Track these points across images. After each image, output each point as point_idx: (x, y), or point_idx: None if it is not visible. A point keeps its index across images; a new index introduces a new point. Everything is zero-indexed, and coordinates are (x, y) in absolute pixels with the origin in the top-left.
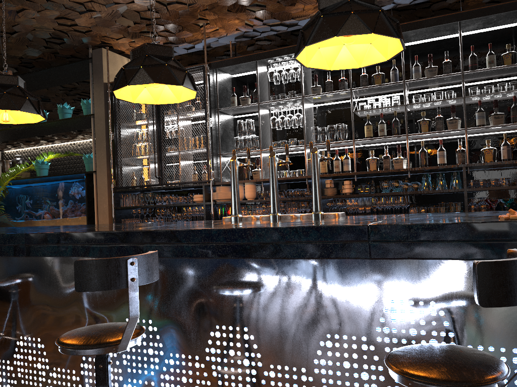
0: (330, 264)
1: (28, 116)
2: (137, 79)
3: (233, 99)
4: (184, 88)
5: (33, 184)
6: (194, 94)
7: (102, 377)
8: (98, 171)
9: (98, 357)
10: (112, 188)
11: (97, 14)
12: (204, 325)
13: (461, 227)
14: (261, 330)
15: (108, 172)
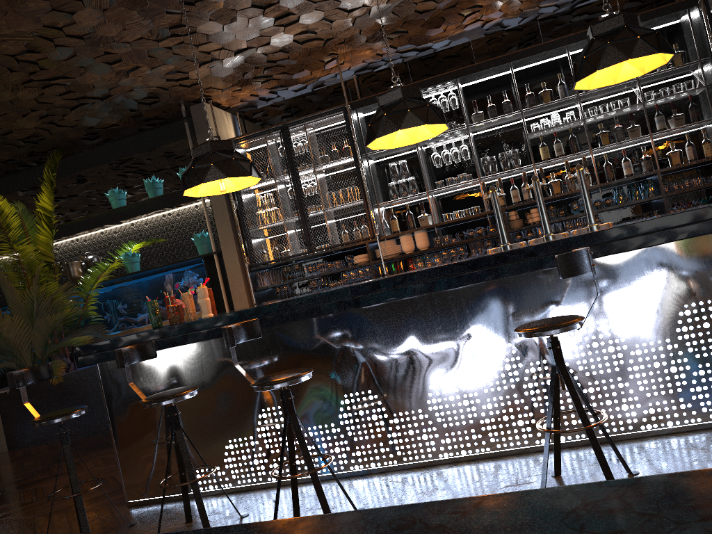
0: (677, 246)
1: (229, 184)
2: (407, 123)
3: None
4: (419, 128)
5: (128, 283)
6: (435, 132)
7: (559, 356)
8: (223, 250)
9: (552, 341)
10: (247, 267)
11: (217, 62)
12: None
13: None
14: (621, 318)
15: (237, 249)
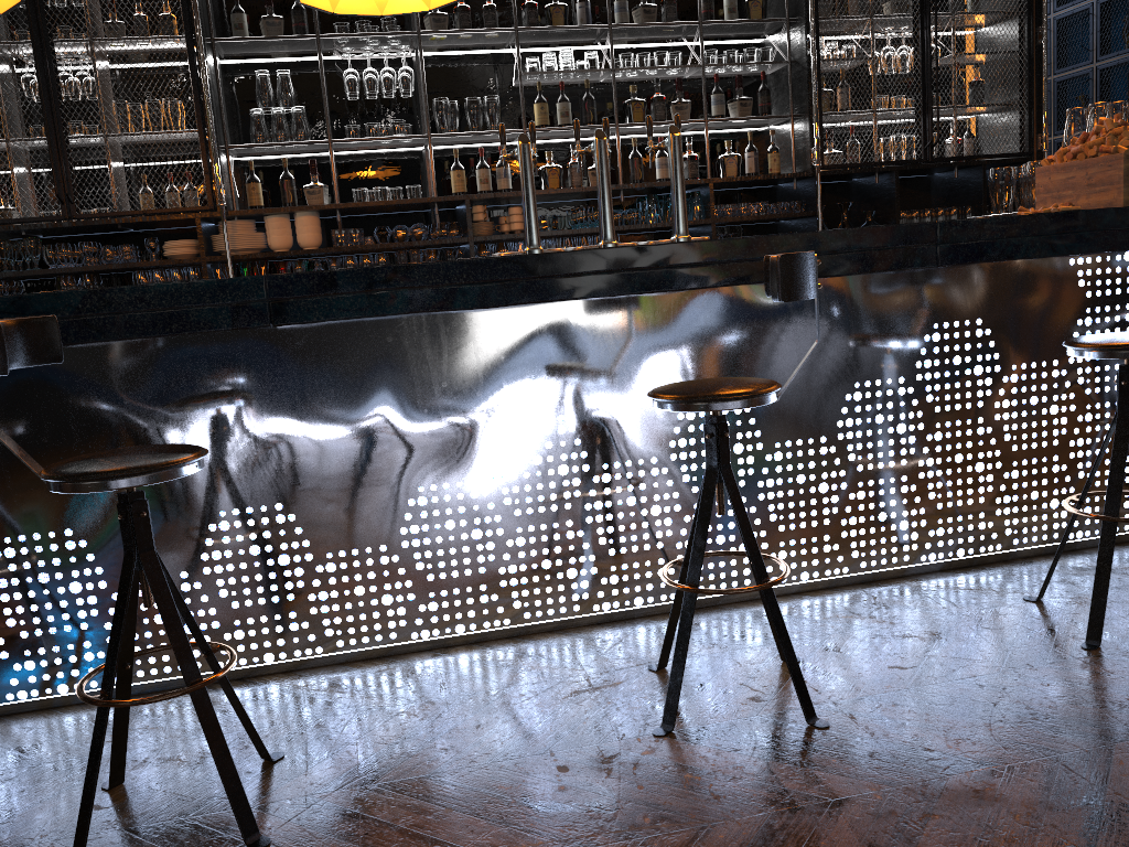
0: (861, 285)
1: None
2: None
3: (239, 18)
4: None
5: None
6: (430, 2)
7: (726, 452)
8: None
9: (718, 422)
10: None
11: None
12: None
13: (1034, 219)
14: None
15: None
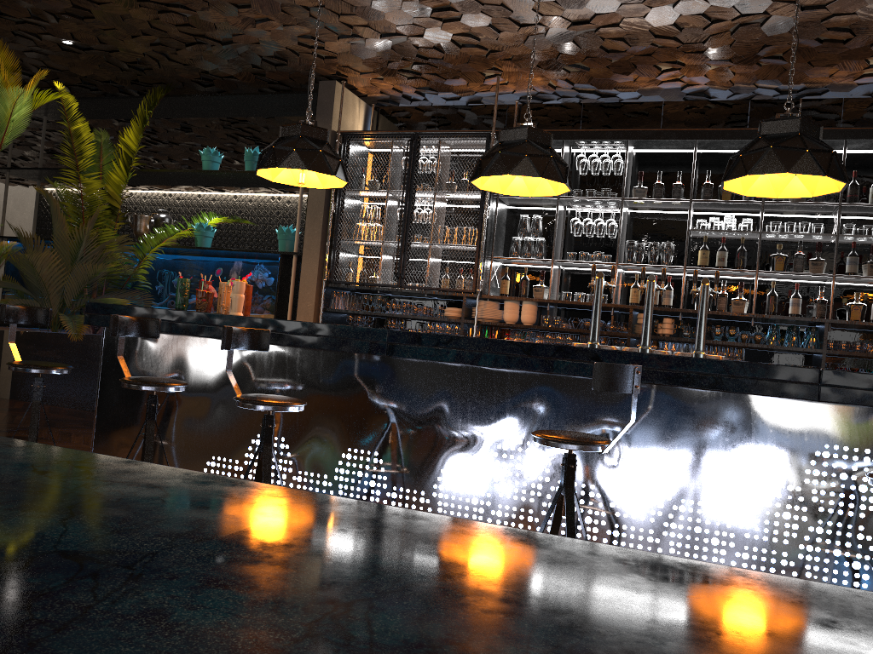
0: (765, 403)
1: (313, 179)
2: (520, 169)
3: None
4: (542, 180)
5: (192, 257)
6: (557, 191)
7: (571, 477)
8: (305, 254)
9: (568, 457)
10: (324, 280)
11: (359, 40)
12: (606, 453)
13: None
14: (675, 463)
15: (320, 258)
